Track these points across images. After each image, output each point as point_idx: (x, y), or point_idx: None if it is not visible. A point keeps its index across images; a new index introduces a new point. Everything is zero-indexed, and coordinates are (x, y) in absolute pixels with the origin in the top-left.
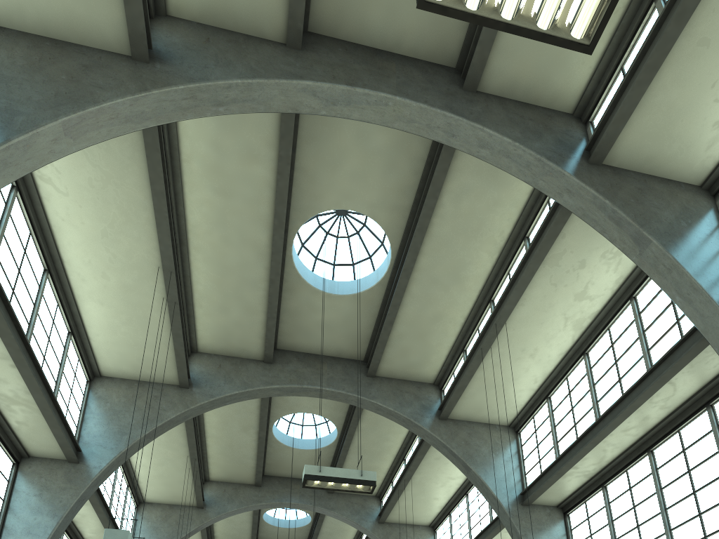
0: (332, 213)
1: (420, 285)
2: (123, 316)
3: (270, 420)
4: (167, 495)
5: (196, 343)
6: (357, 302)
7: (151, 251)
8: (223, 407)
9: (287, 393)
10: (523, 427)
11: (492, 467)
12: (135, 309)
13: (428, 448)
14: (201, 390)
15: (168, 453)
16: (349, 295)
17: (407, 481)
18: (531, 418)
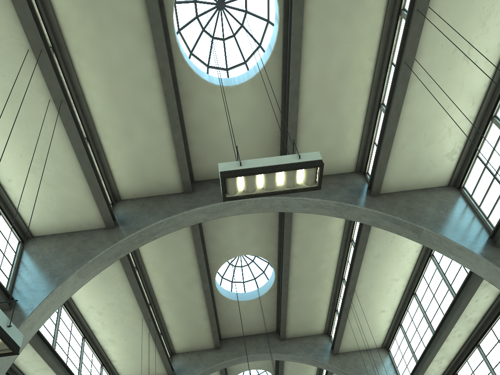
0: (211, 9)
1: (317, 23)
2: (22, 143)
3: (211, 273)
4: (140, 370)
5: (117, 189)
6: (256, 89)
7: (12, 25)
8: (163, 264)
9: (212, 215)
10: (466, 177)
11: (446, 221)
12: (29, 128)
13: (366, 242)
14: (127, 226)
15: (125, 319)
16: (247, 82)
17: (352, 295)
18: (475, 159)
